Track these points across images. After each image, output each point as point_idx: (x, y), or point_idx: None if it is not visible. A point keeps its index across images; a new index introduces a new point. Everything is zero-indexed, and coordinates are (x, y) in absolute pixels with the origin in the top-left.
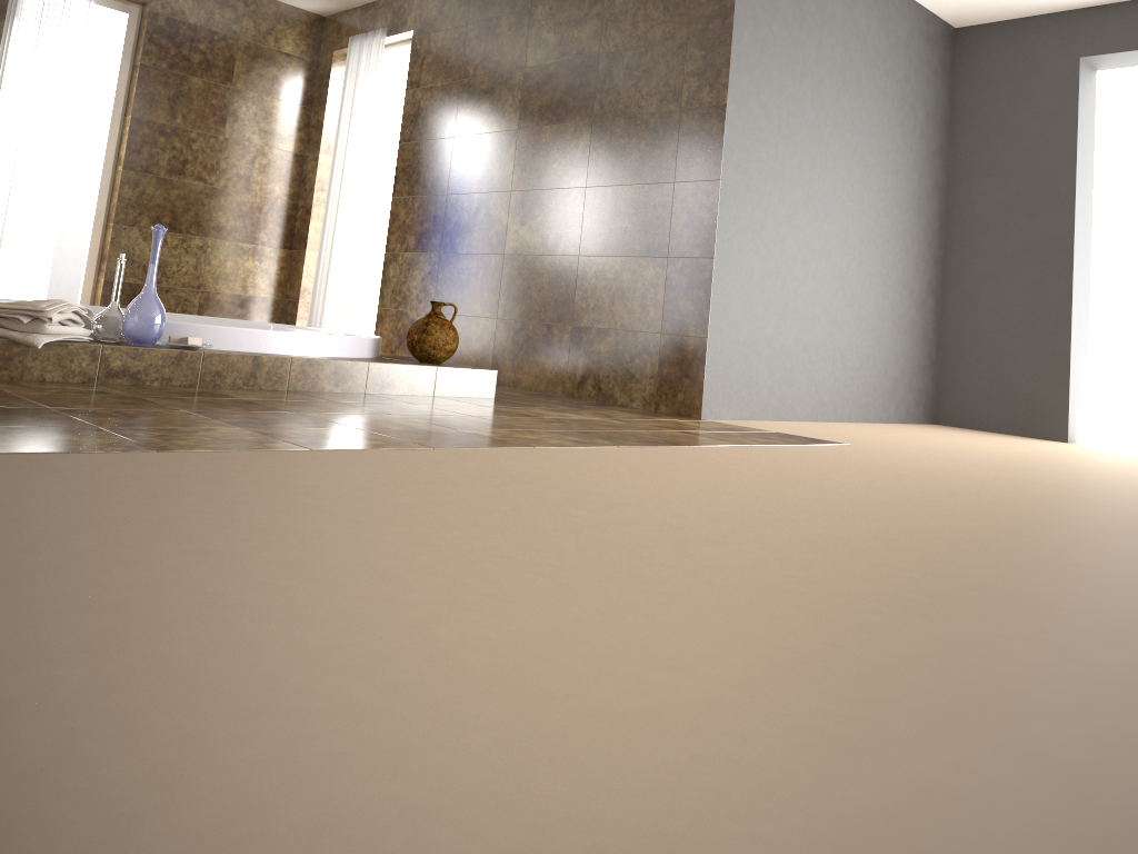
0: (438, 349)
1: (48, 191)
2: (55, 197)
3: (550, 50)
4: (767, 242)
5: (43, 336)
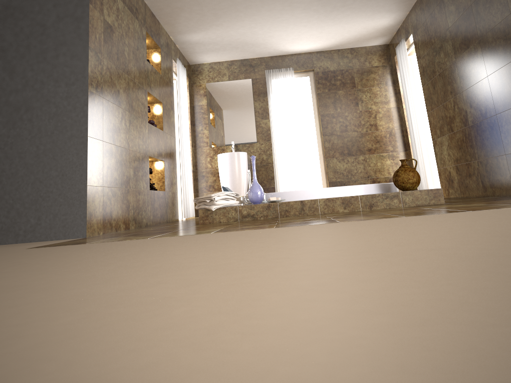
0: (405, 183)
1: (298, 152)
2: (300, 154)
3: (454, 14)
4: None
5: (214, 205)
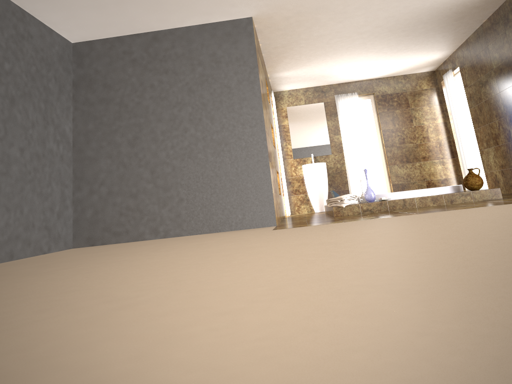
0: (473, 185)
1: (365, 161)
2: (367, 162)
3: (497, 60)
4: None
5: (344, 204)
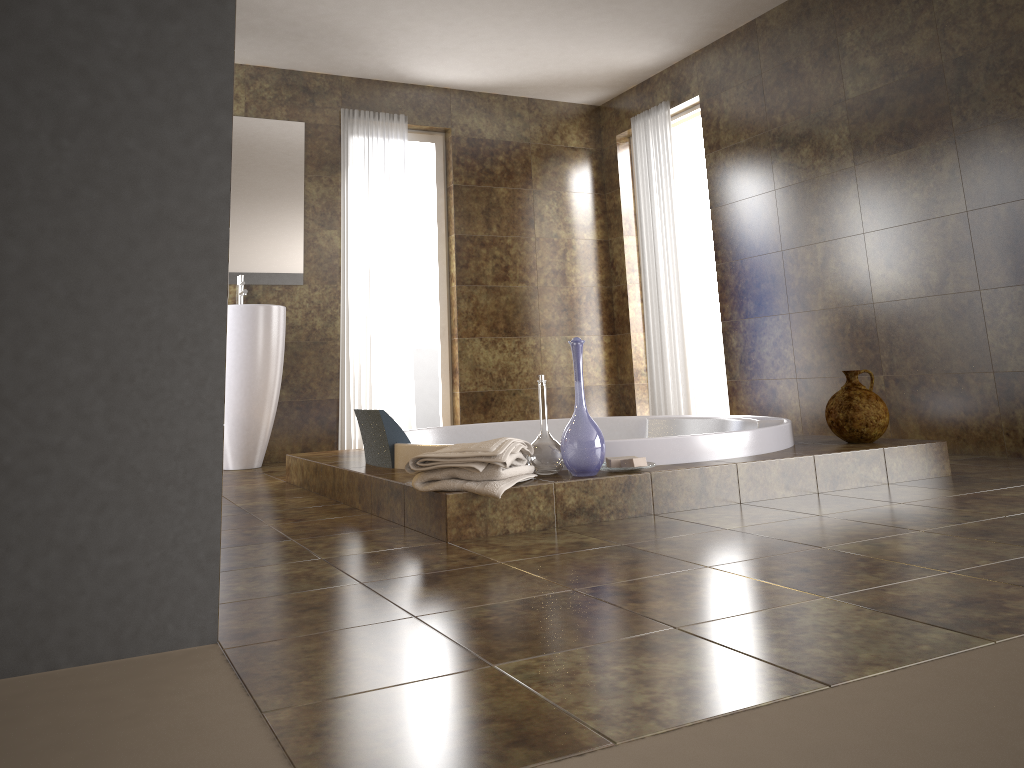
0: (871, 426)
1: (399, 318)
2: (406, 322)
3: (874, 74)
4: None
5: (500, 483)
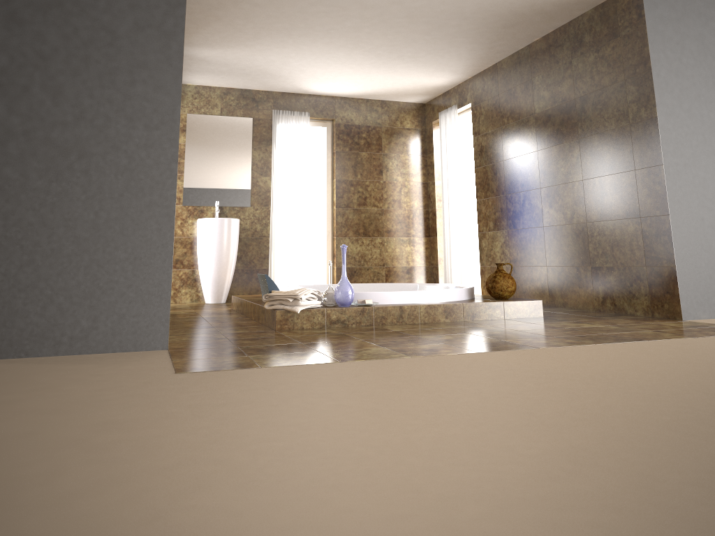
0: (503, 291)
1: (303, 225)
2: (306, 228)
3: (546, 101)
4: (710, 198)
5: (299, 307)
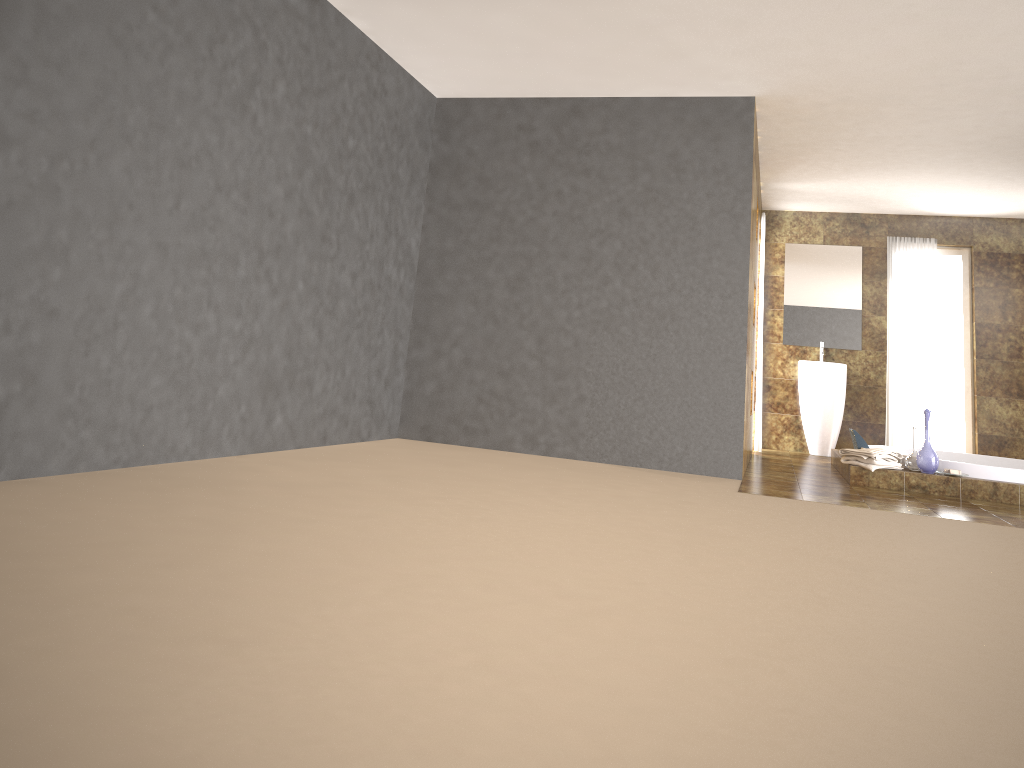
0: None
1: (929, 377)
2: (934, 380)
3: None
4: None
5: (873, 465)
